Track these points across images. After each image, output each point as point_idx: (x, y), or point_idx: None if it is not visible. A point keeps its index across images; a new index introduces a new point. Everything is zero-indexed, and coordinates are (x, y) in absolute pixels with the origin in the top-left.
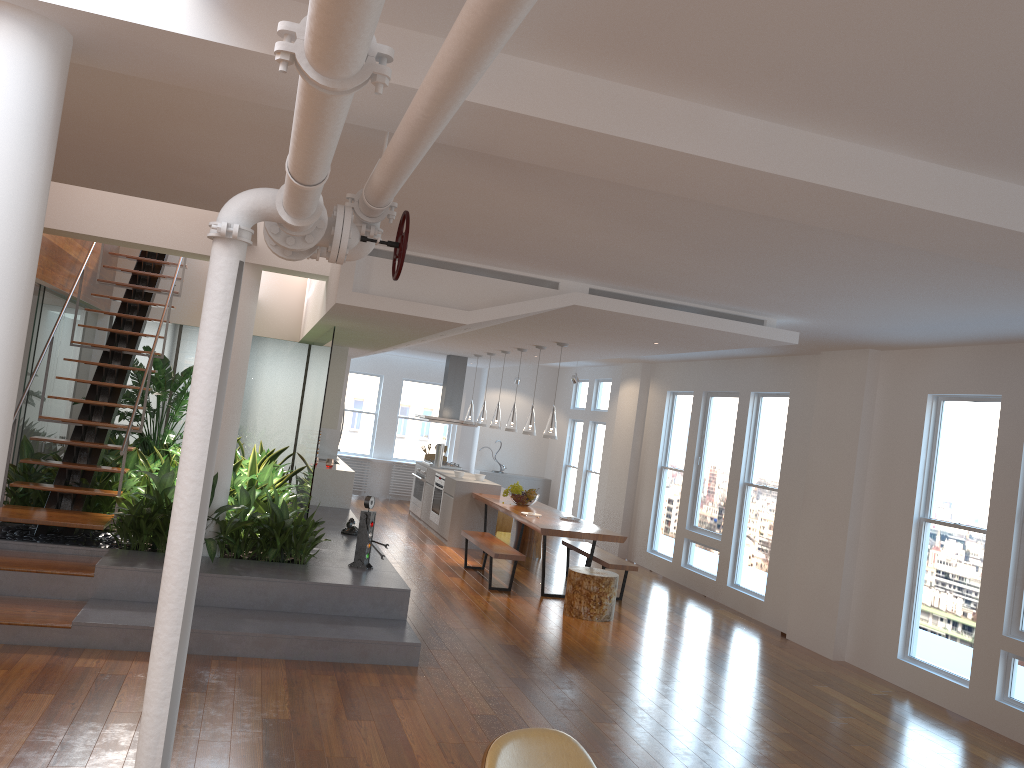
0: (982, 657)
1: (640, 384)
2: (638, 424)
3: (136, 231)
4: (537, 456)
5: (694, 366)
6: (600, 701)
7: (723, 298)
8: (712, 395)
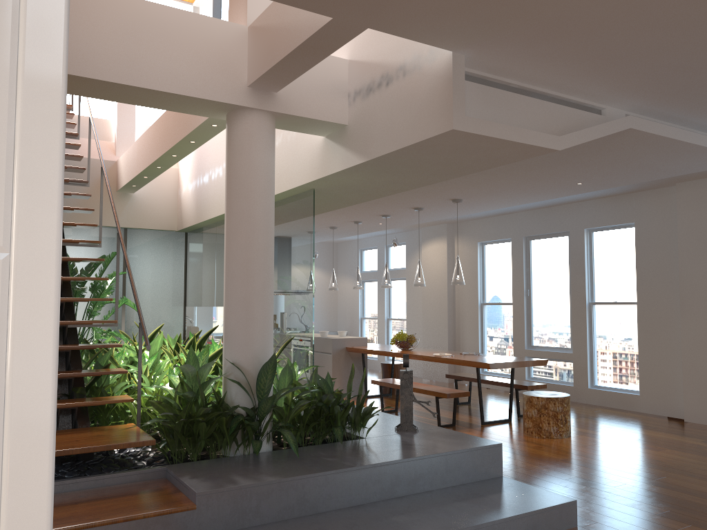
0: None
1: (447, 241)
2: (449, 273)
3: (145, 74)
4: (330, 315)
5: (507, 218)
6: None
7: None
8: (532, 238)
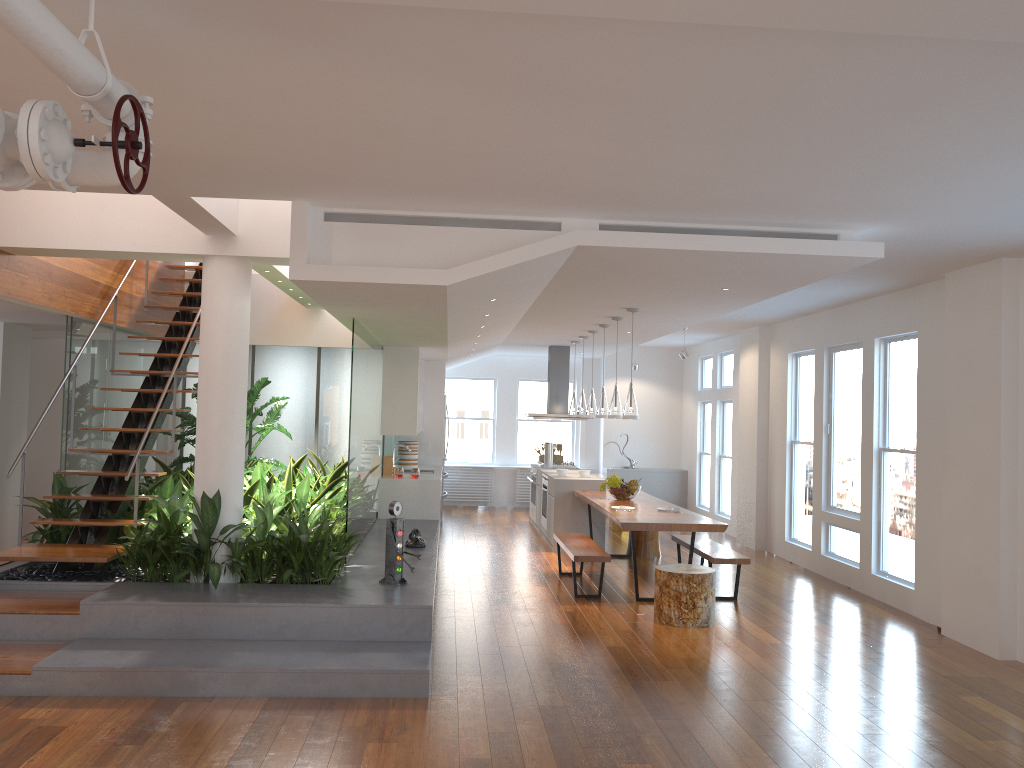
0: None
1: (759, 350)
2: (762, 396)
3: (109, 238)
4: (670, 446)
5: (812, 320)
6: (644, 733)
7: (764, 209)
8: (835, 350)
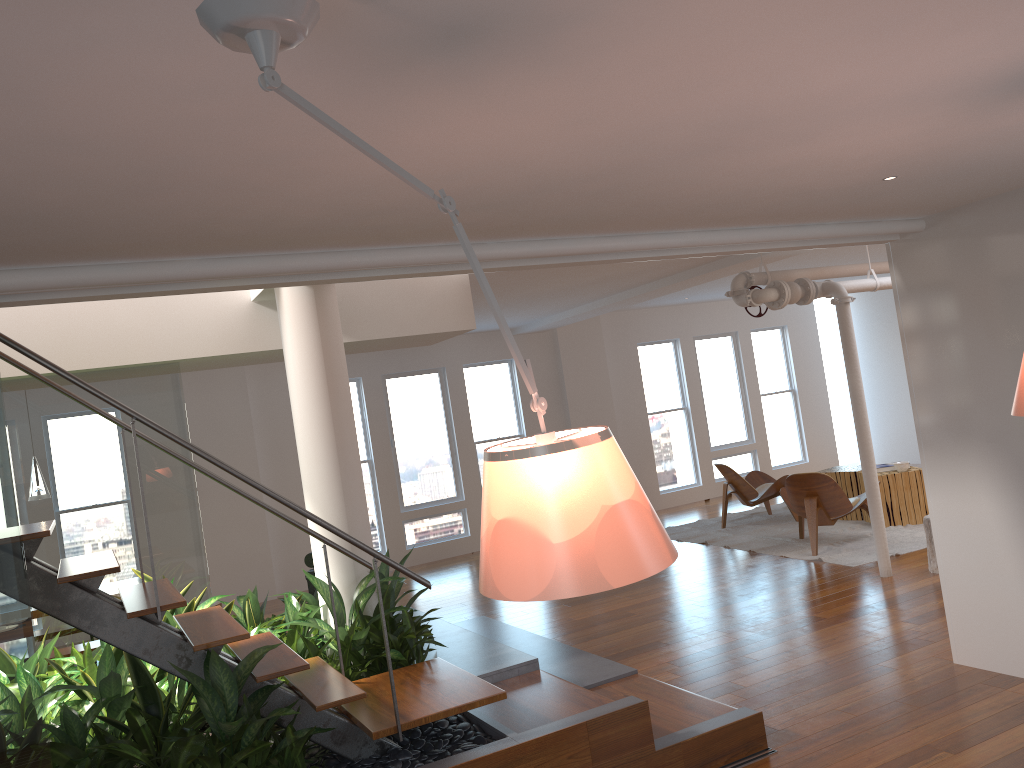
0: (392, 531)
1: None
2: None
3: None
4: None
5: None
6: (490, 601)
7: None
8: None
